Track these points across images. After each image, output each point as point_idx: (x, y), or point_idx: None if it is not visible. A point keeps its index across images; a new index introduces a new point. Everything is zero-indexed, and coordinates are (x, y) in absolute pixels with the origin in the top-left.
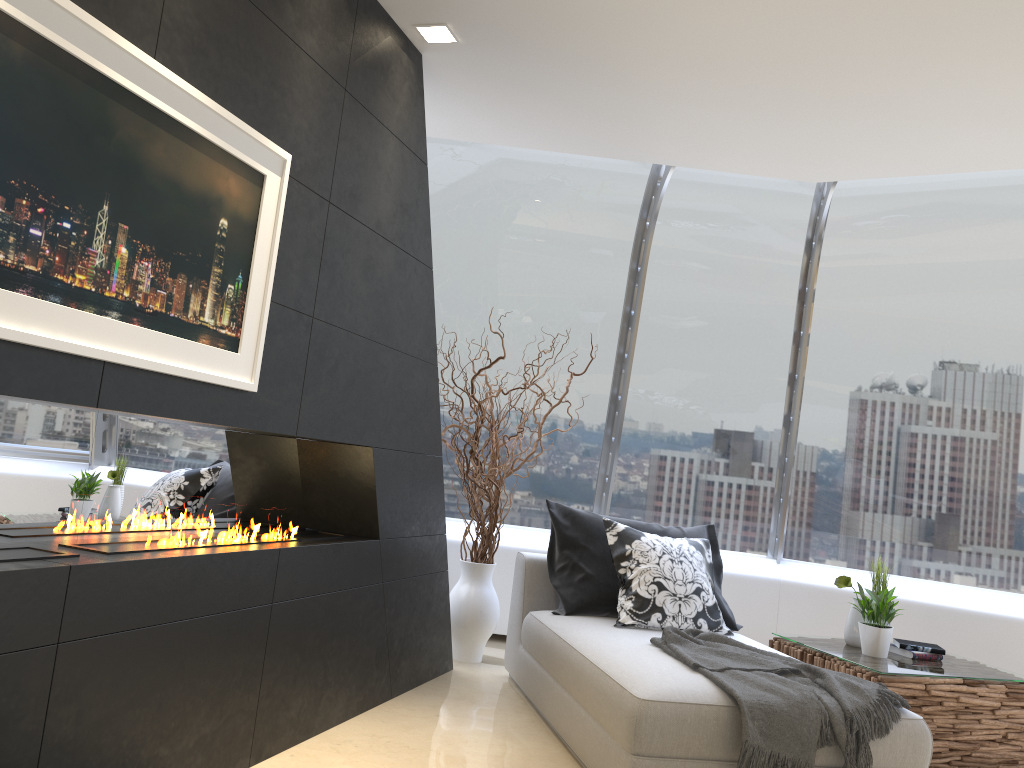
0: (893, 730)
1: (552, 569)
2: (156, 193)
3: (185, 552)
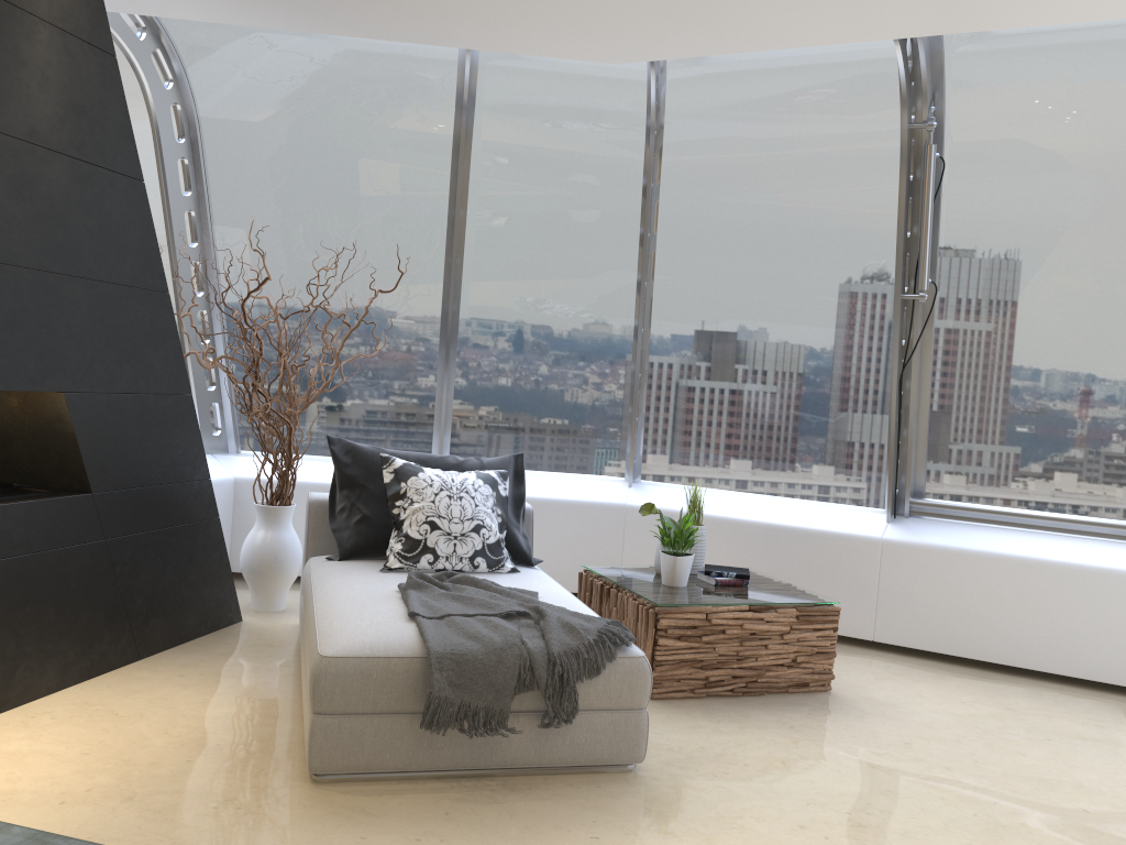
0: (608, 670)
1: (333, 511)
2: None
3: None
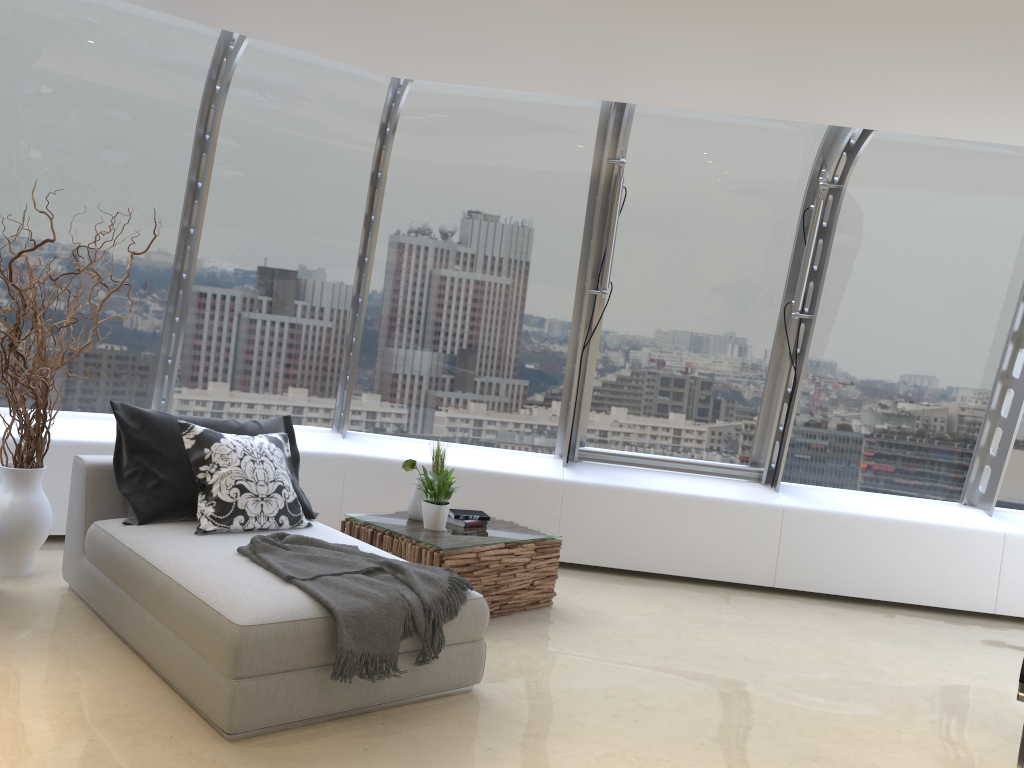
0: (461, 611)
1: (120, 475)
2: None
3: None
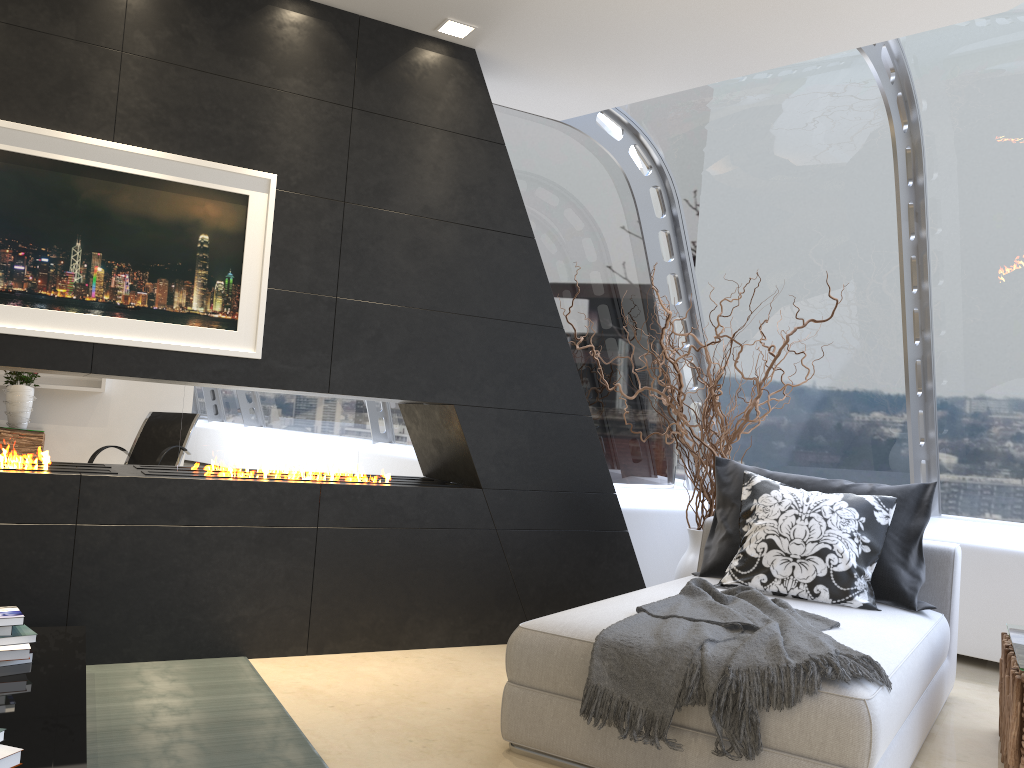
0: (806, 705)
1: (714, 530)
2: (126, 227)
3: (213, 478)
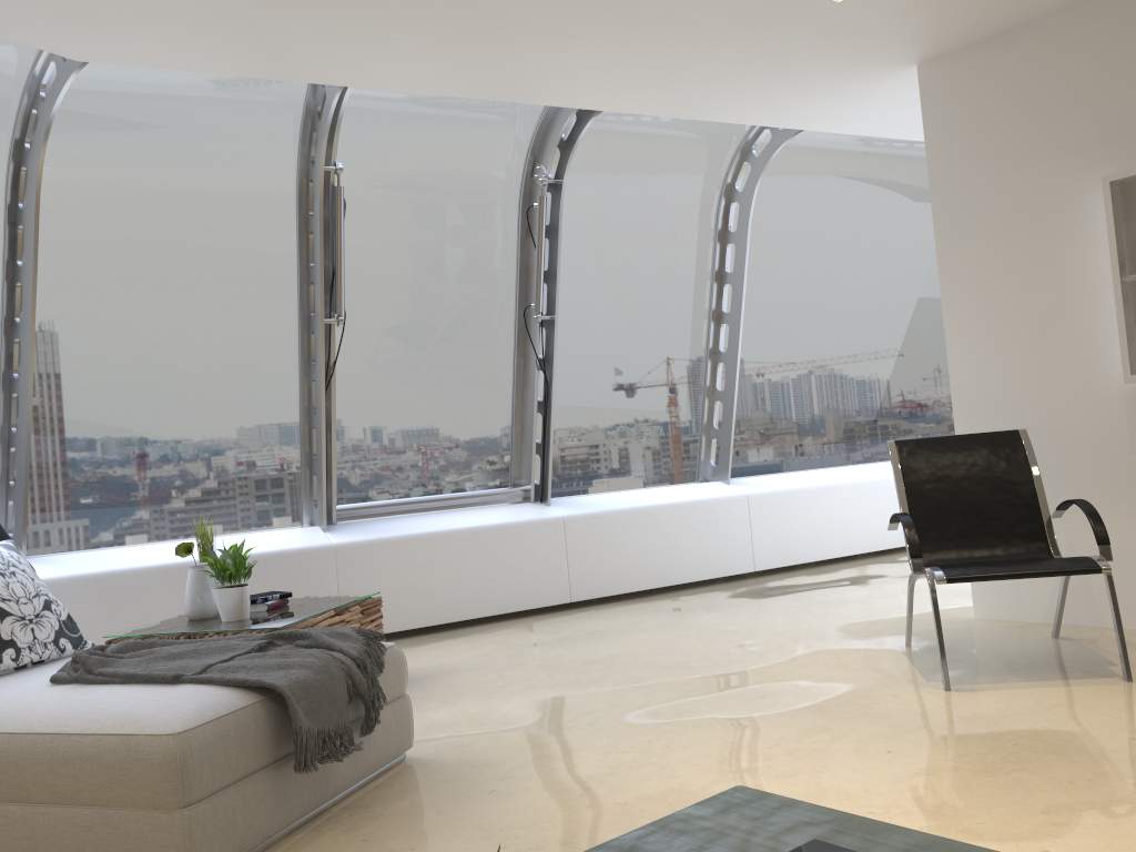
0: (383, 663)
1: None
2: None
3: None
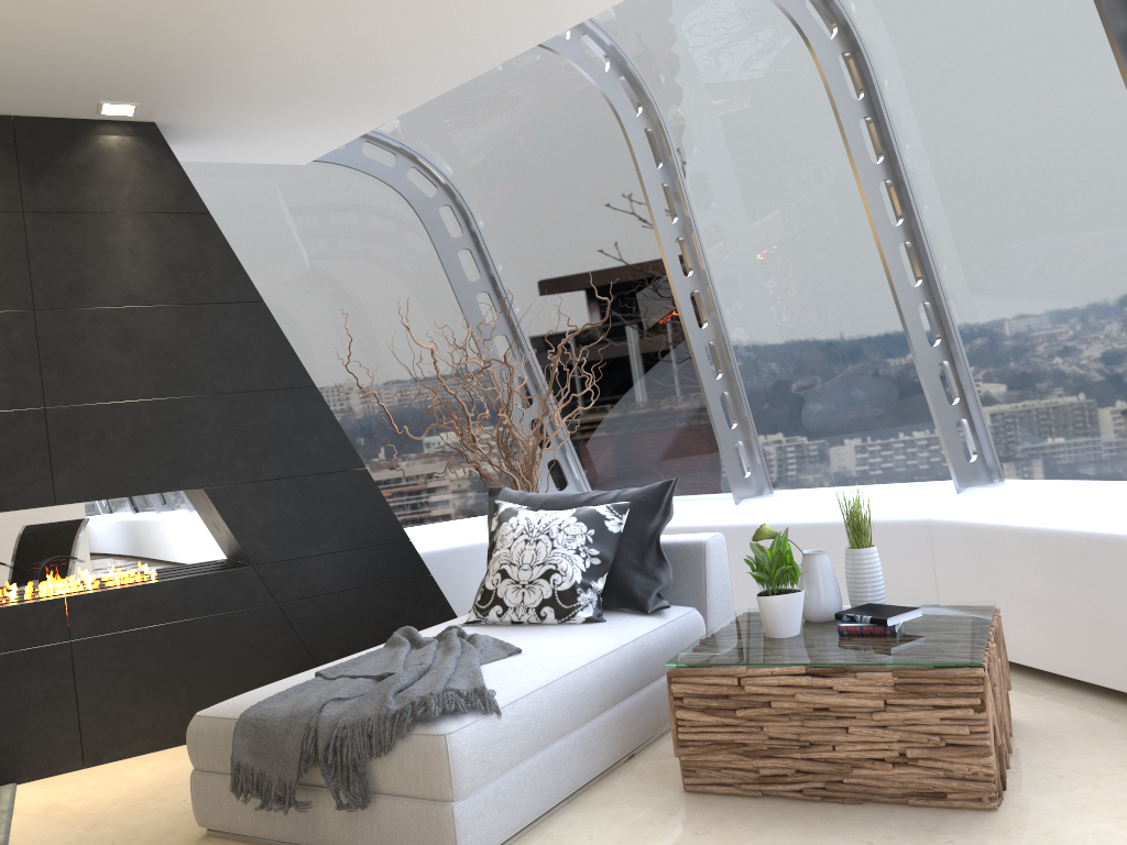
0: (401, 748)
1: None
2: None
3: None
